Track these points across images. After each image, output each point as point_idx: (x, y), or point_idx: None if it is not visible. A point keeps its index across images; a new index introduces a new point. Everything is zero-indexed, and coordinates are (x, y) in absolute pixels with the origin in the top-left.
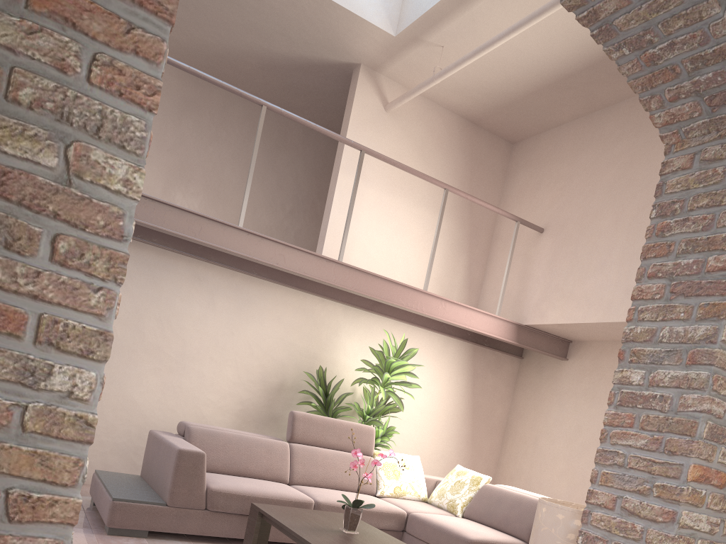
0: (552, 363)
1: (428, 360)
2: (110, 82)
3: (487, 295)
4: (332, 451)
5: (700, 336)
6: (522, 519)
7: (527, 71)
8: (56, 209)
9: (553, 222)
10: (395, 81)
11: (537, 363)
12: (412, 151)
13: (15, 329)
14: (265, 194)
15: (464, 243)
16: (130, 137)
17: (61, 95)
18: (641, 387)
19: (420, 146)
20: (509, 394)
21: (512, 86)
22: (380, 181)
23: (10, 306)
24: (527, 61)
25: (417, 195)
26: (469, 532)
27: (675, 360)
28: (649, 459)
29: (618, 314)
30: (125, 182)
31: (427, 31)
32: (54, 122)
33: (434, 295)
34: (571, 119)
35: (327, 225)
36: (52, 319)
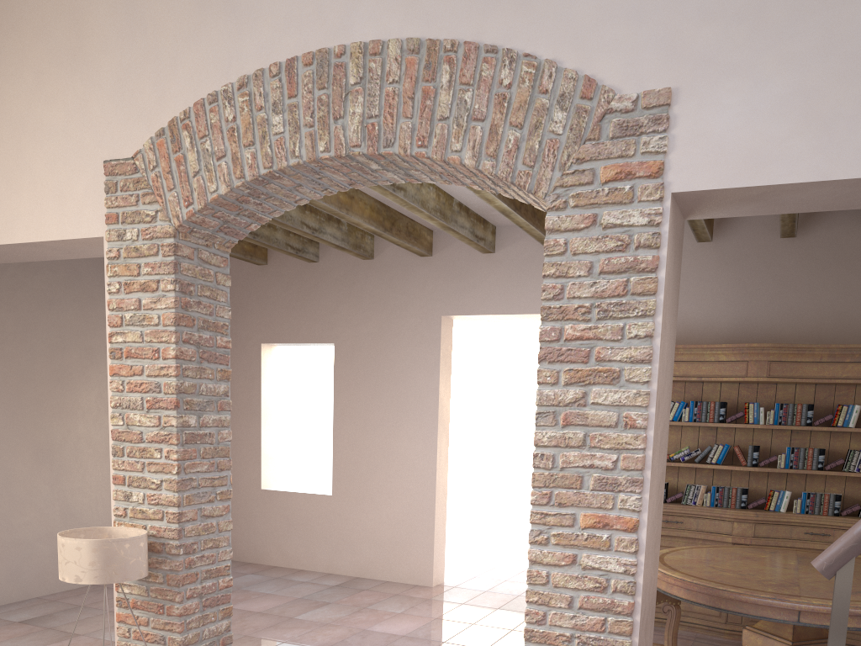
0: None
1: None
2: None
3: None
4: None
5: (222, 392)
6: None
7: None
8: None
9: None
10: None
11: None
12: None
13: None
14: None
15: None
16: None
17: None
18: (196, 427)
19: None
20: None
21: None
22: None
23: None
24: None
25: None
26: None
27: (213, 408)
28: (211, 477)
29: None
30: None
31: None
32: None
33: None
34: None
35: None
36: None
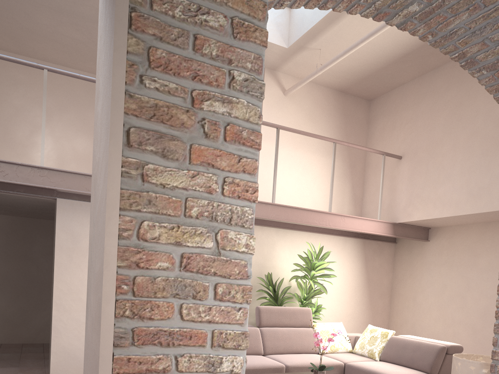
0: (418, 244)
1: (335, 255)
2: (233, 192)
3: (367, 205)
4: (286, 328)
5: None
6: (423, 358)
7: (379, 55)
8: (215, 270)
9: (407, 151)
10: (288, 74)
11: (407, 245)
12: (305, 119)
13: (202, 342)
14: None
15: (347, 173)
16: (246, 220)
17: (211, 206)
18: None
19: (310, 114)
20: (390, 268)
21: (368, 66)
22: (287, 142)
23: (198, 330)
24: (378, 49)
25: (312, 146)
26: (391, 372)
27: None
28: None
29: (465, 209)
30: (246, 245)
31: (309, 41)
32: (208, 222)
33: (336, 213)
34: (410, 80)
35: (258, 178)
36: (219, 332)
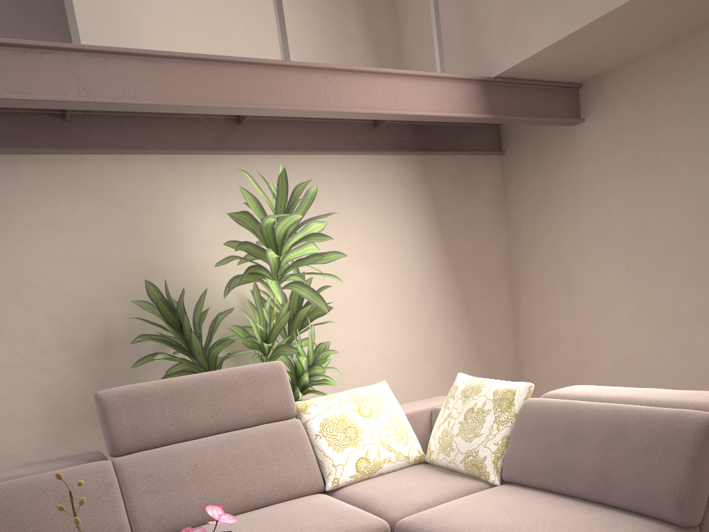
0: (558, 139)
1: (353, 207)
2: None
3: (413, 59)
4: (210, 441)
5: None
6: (644, 471)
7: None
8: None
9: None
10: None
11: (530, 150)
12: None
13: None
14: (6, 30)
15: None
16: None
17: None
18: None
19: None
20: (500, 219)
21: None
22: None
23: None
24: None
25: None
26: None
27: None
28: None
29: None
30: None
31: None
32: None
33: (307, 65)
34: None
35: None
36: None
